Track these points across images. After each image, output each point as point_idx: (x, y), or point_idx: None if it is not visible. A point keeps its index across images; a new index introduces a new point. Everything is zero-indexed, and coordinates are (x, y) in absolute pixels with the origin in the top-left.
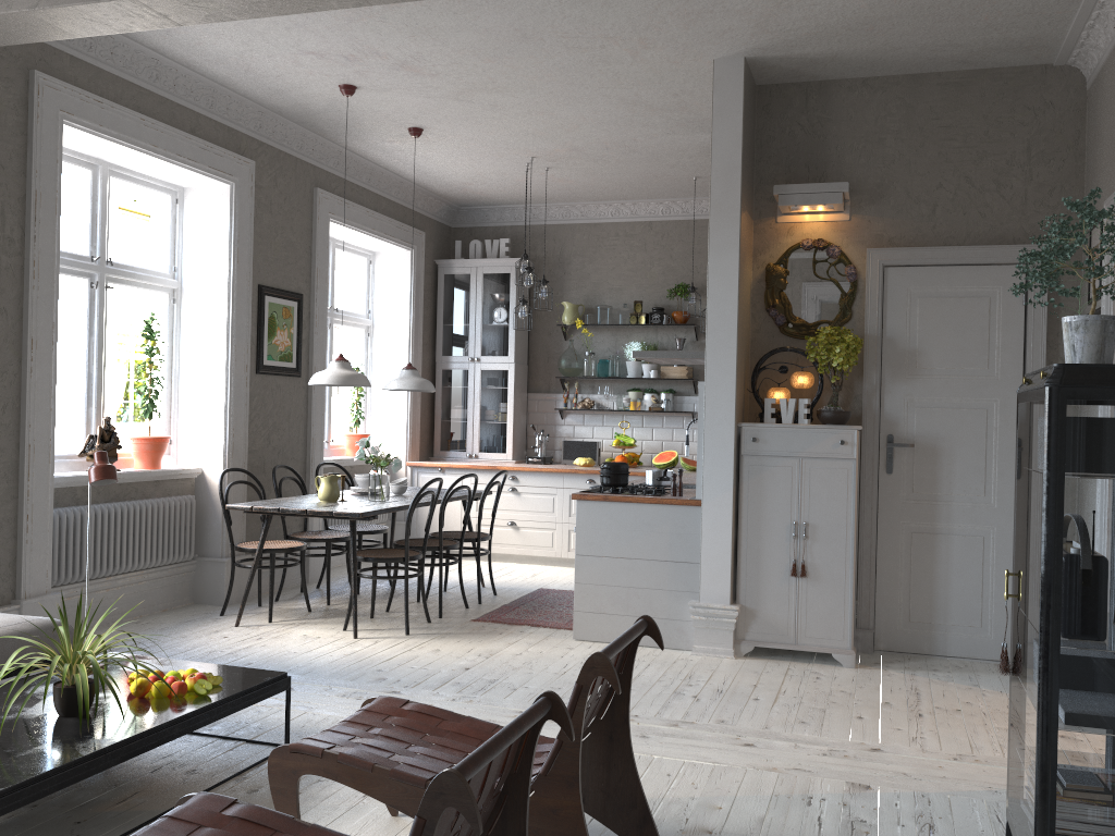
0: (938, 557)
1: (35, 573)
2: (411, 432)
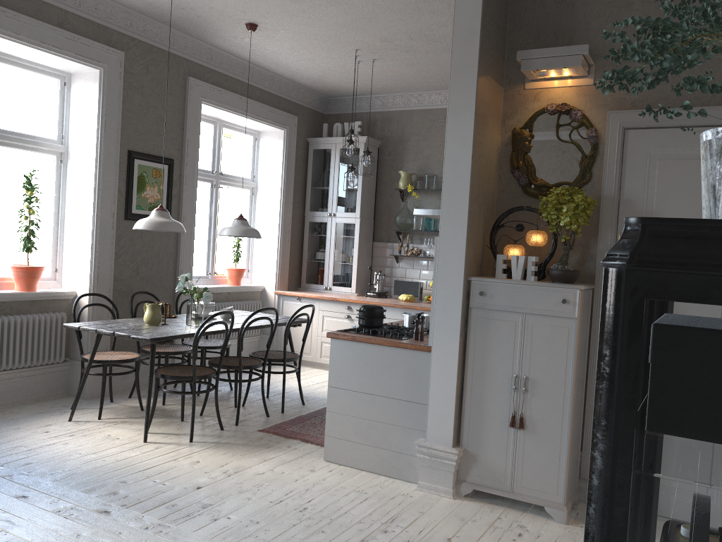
0: None
1: None
2: (280, 268)
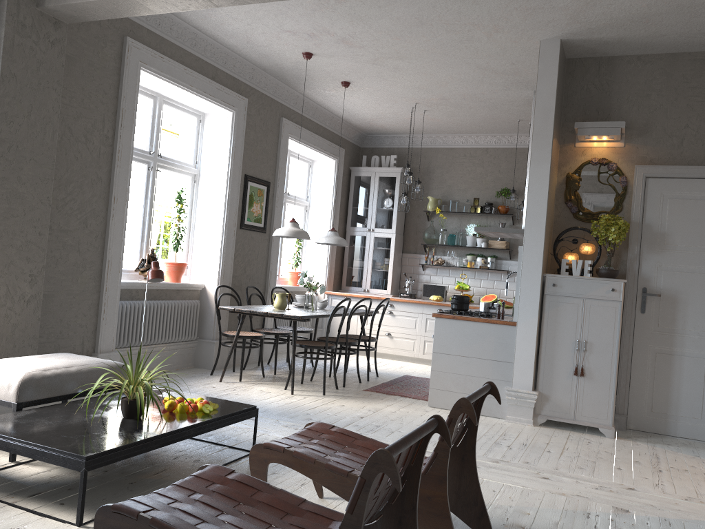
0: (673, 370)
1: (106, 338)
2: (328, 273)
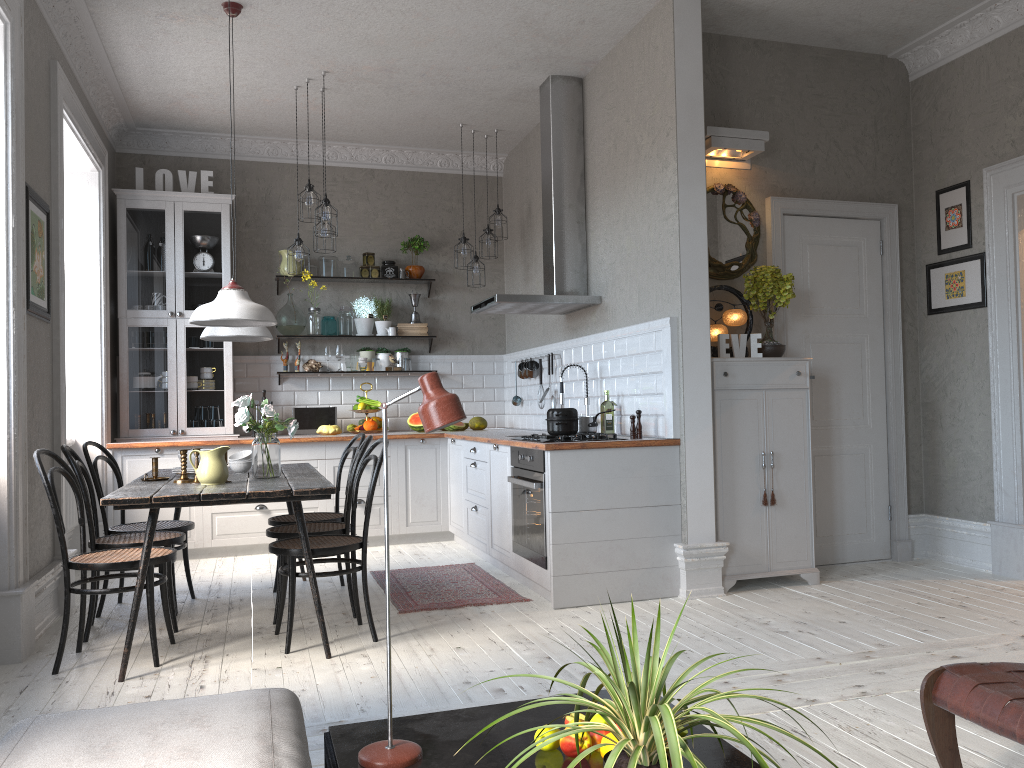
0: (834, 476)
1: None
2: (106, 406)
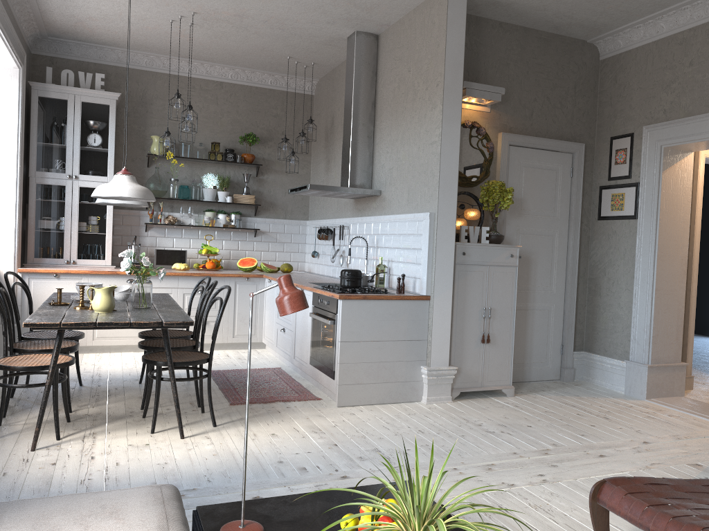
0: (528, 324)
1: None
2: (18, 241)
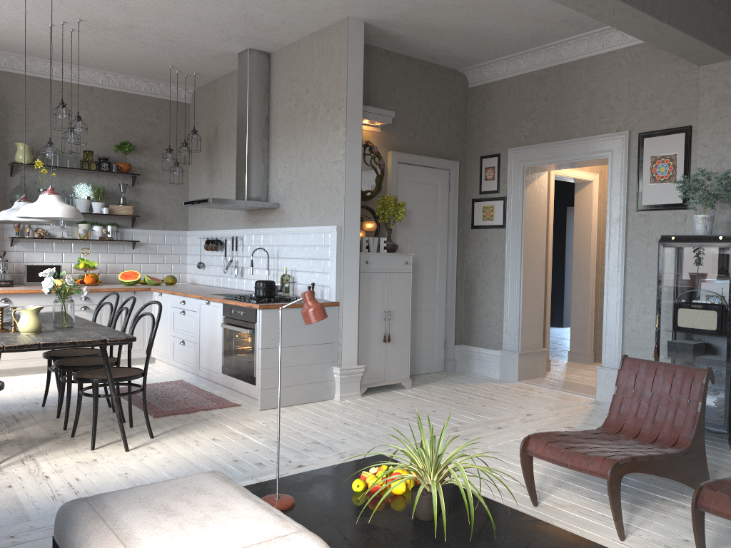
0: (417, 323)
1: None
2: None
